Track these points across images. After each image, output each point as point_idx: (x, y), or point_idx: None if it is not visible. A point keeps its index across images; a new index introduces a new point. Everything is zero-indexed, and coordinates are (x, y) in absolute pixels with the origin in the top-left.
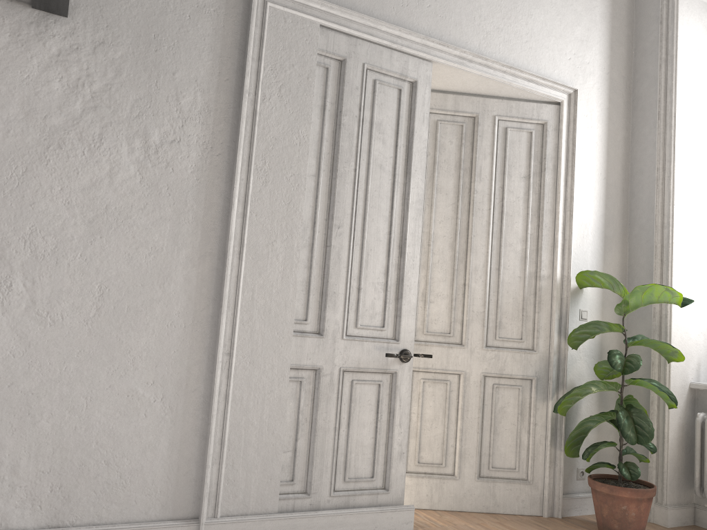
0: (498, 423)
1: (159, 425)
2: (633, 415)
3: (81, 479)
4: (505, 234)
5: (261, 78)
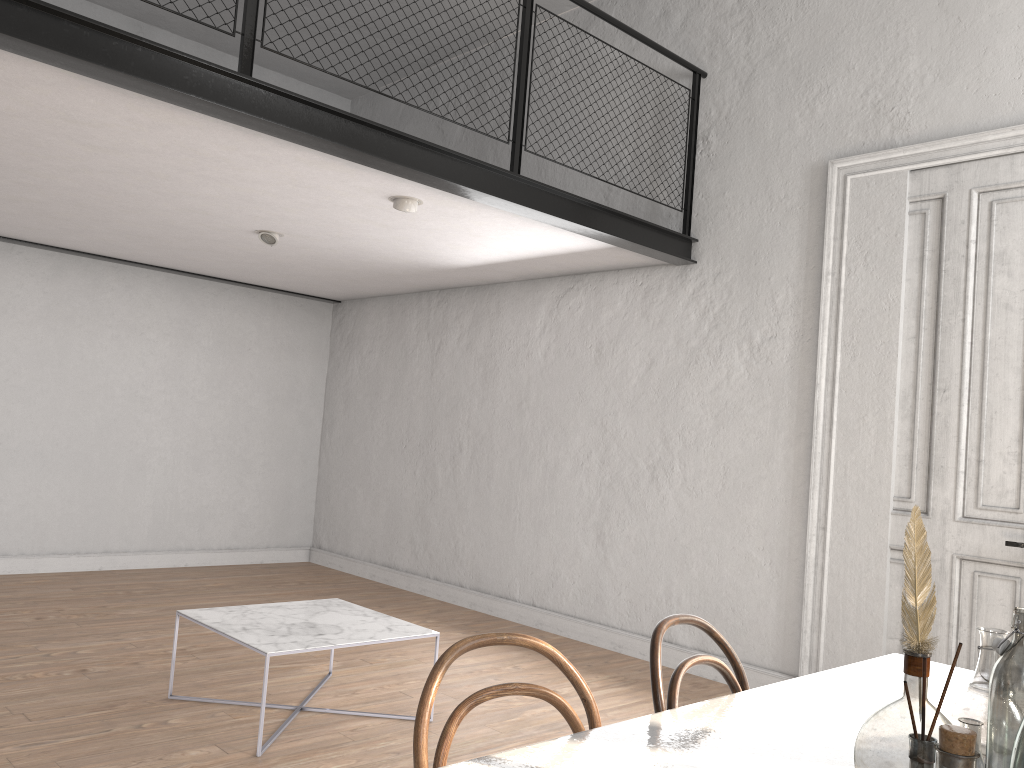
0: None
1: (768, 586)
2: None
3: (716, 619)
4: None
5: (844, 254)
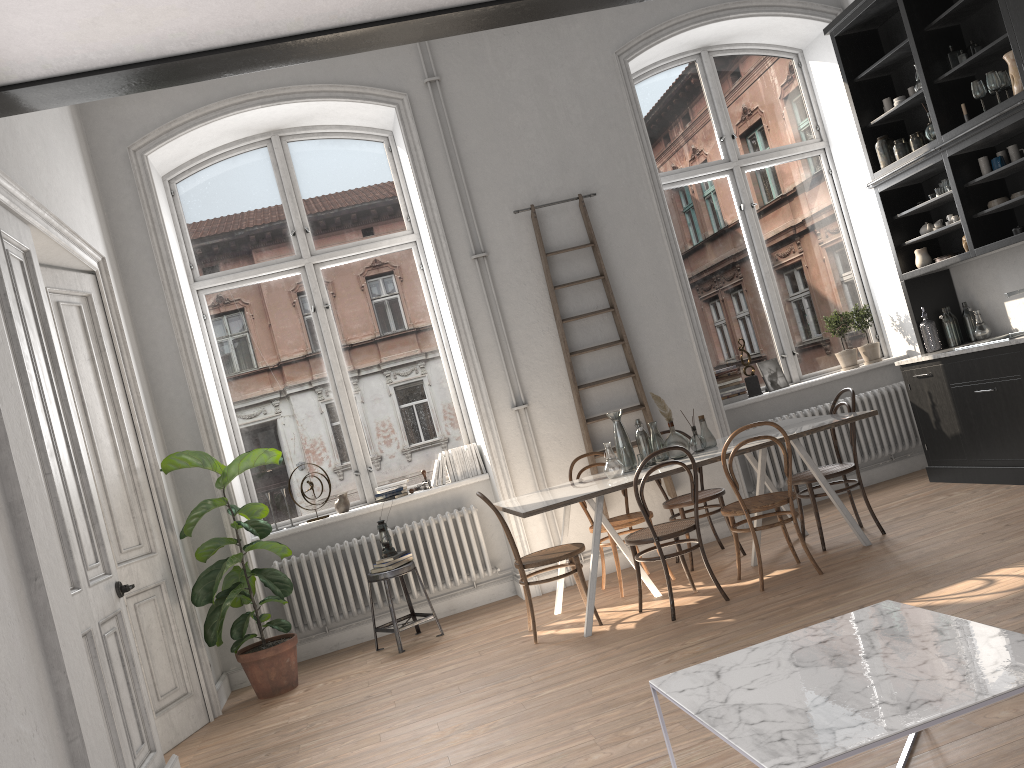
0: (150, 645)
1: (46, 766)
2: (267, 575)
3: None
4: (93, 429)
5: None
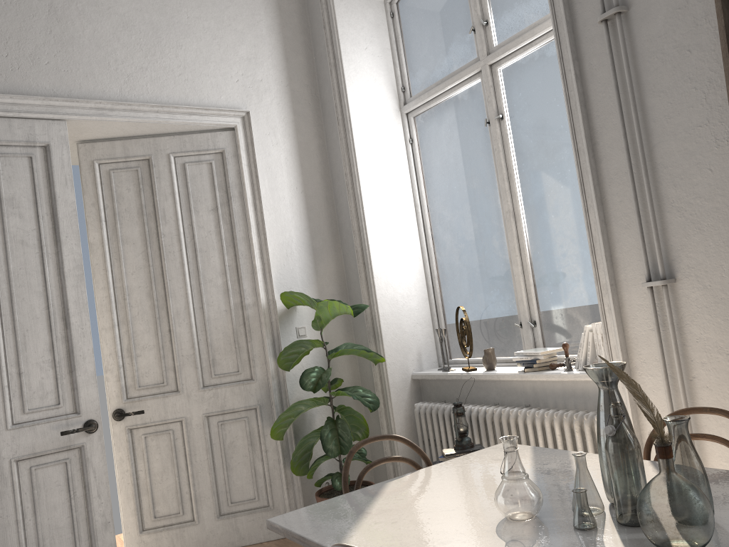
0: (230, 458)
1: None
2: (338, 427)
3: None
4: (202, 271)
5: None
